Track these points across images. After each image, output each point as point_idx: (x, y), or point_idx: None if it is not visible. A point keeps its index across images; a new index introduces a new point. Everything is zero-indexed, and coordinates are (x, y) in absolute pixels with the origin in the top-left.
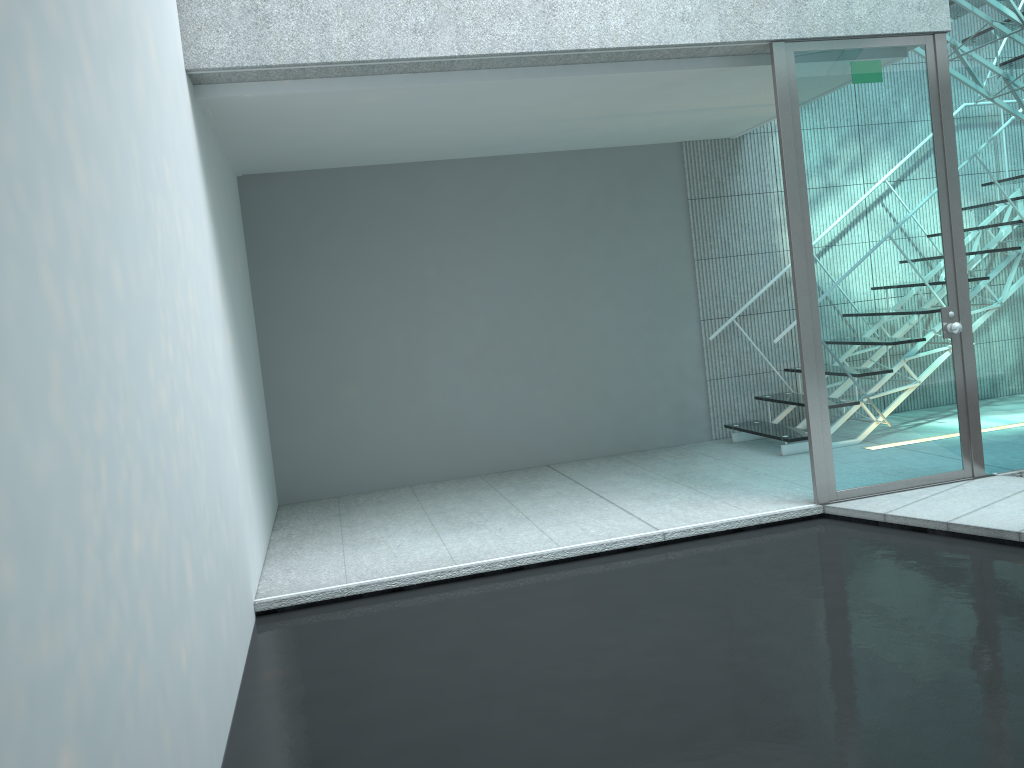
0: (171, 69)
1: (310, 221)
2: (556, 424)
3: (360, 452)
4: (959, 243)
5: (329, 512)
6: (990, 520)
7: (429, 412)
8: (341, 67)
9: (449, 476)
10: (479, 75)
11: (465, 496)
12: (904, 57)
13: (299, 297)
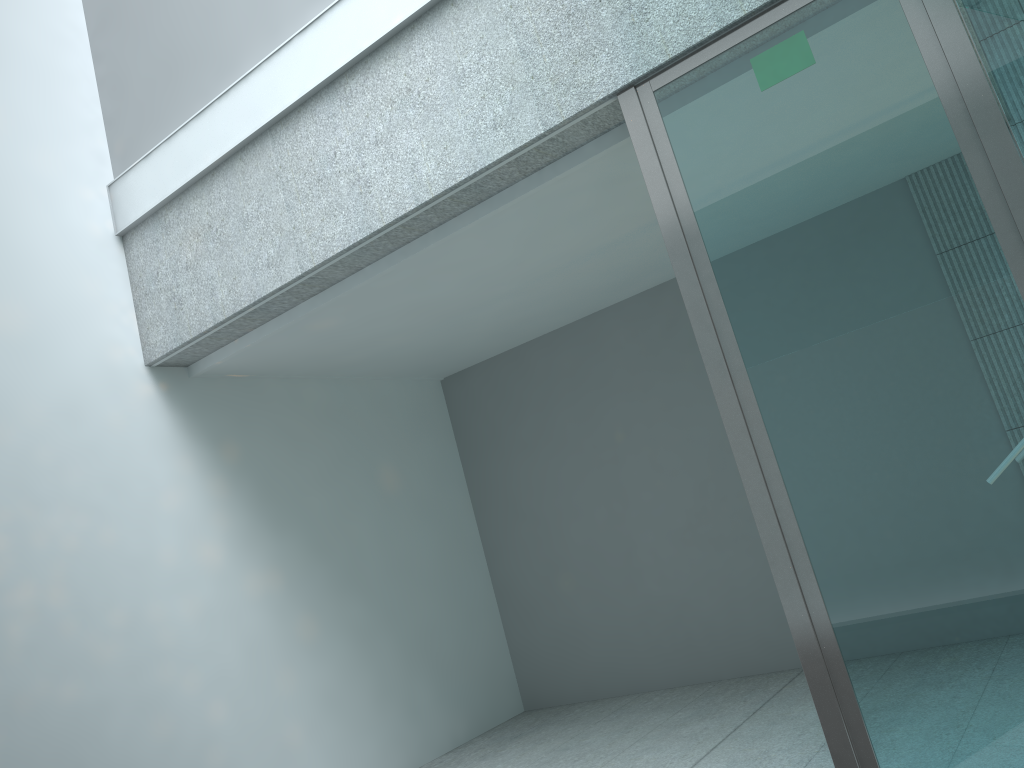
0: (59, 390)
1: (502, 407)
2: None
3: (588, 652)
4: None
5: (521, 730)
6: None
7: (649, 601)
8: (241, 319)
9: (686, 681)
10: (365, 274)
11: (634, 721)
12: (845, 3)
13: (506, 487)
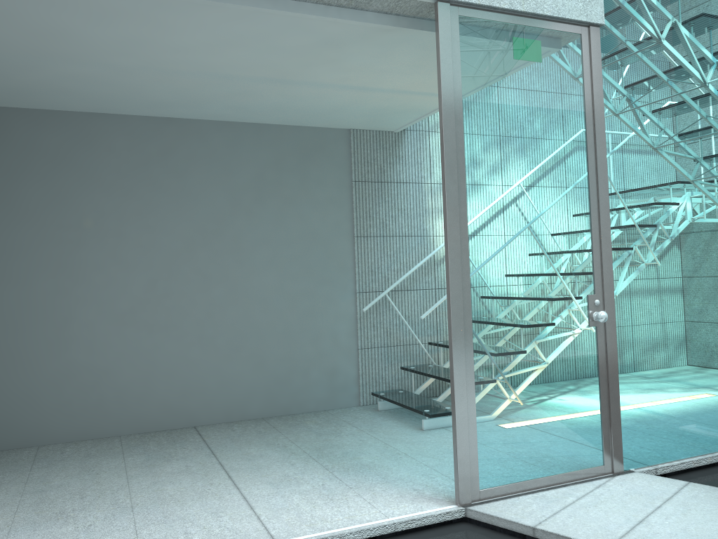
0: None
1: None
2: (208, 385)
3: None
4: (606, 231)
5: None
6: None
7: (71, 367)
8: None
9: (86, 436)
10: None
11: (85, 466)
12: (562, 42)
13: None
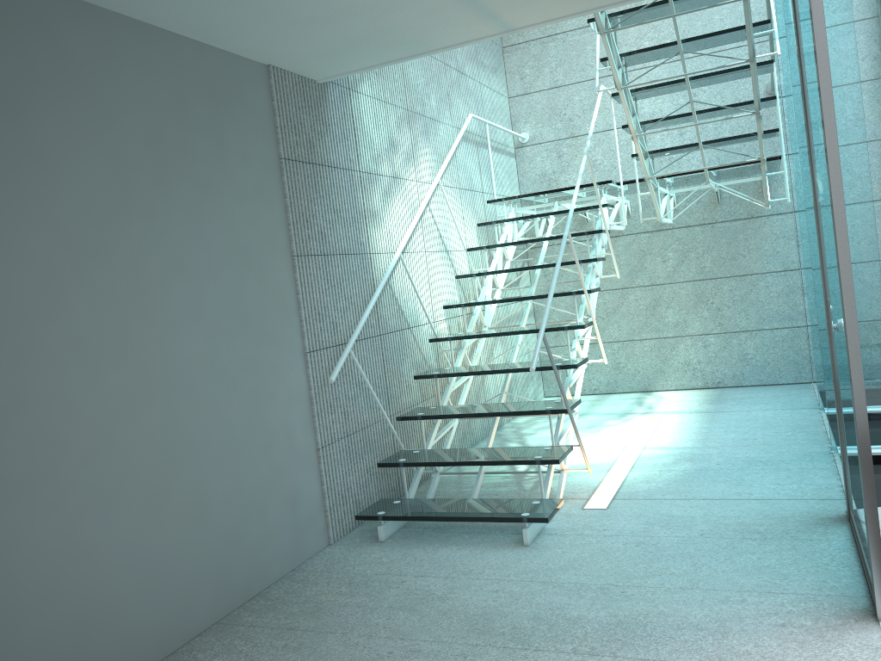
0: None
1: None
2: (123, 592)
3: None
4: None
5: None
6: None
7: None
8: None
9: None
10: None
11: None
12: None
13: None
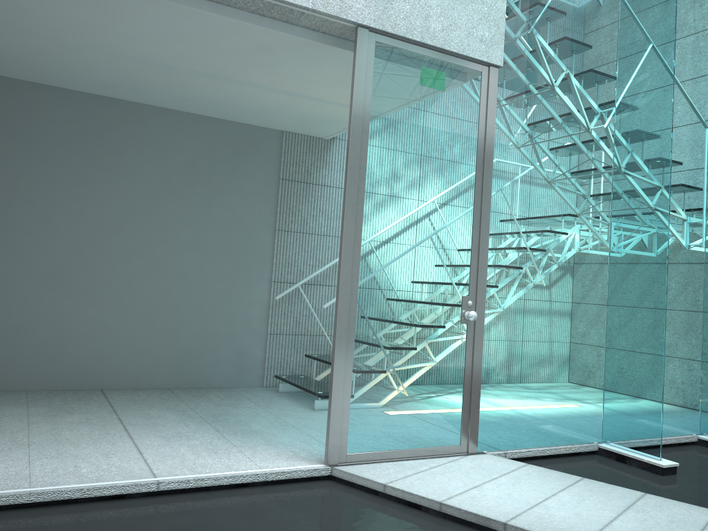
0: None
1: None
2: (119, 352)
3: None
4: (485, 243)
5: None
6: (479, 504)
7: None
8: None
9: None
10: None
11: None
12: (464, 76)
13: None
